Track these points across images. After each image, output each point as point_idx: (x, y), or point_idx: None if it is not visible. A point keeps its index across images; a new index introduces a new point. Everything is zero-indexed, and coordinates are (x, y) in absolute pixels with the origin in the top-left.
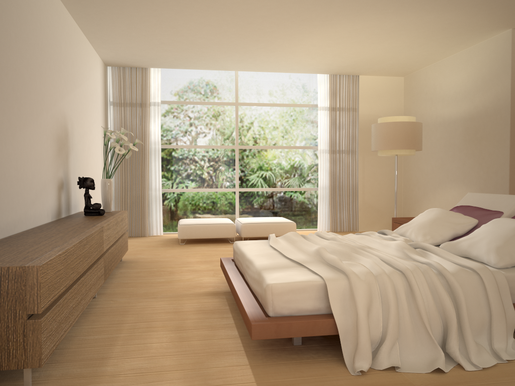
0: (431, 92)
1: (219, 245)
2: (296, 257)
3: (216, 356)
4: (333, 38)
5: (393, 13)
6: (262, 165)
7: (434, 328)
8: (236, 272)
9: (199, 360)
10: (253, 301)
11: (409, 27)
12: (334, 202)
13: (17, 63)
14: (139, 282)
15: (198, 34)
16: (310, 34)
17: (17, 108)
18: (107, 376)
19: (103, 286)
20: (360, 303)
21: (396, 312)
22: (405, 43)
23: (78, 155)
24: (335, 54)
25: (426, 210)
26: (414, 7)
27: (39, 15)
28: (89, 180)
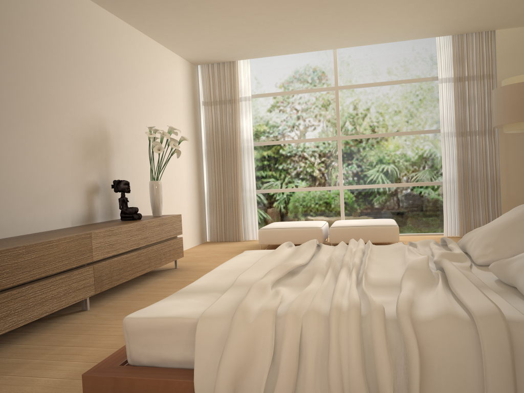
0: None
1: None
2: (247, 277)
3: None
4: None
5: None
6: (370, 157)
7: None
8: None
9: None
10: None
11: None
12: (465, 198)
13: None
14: (154, 294)
15: (251, 11)
16: None
17: None
18: None
19: (115, 297)
20: (223, 362)
21: (287, 383)
22: None
23: (133, 157)
24: (438, 5)
25: None
26: None
27: (41, 15)
28: (122, 183)
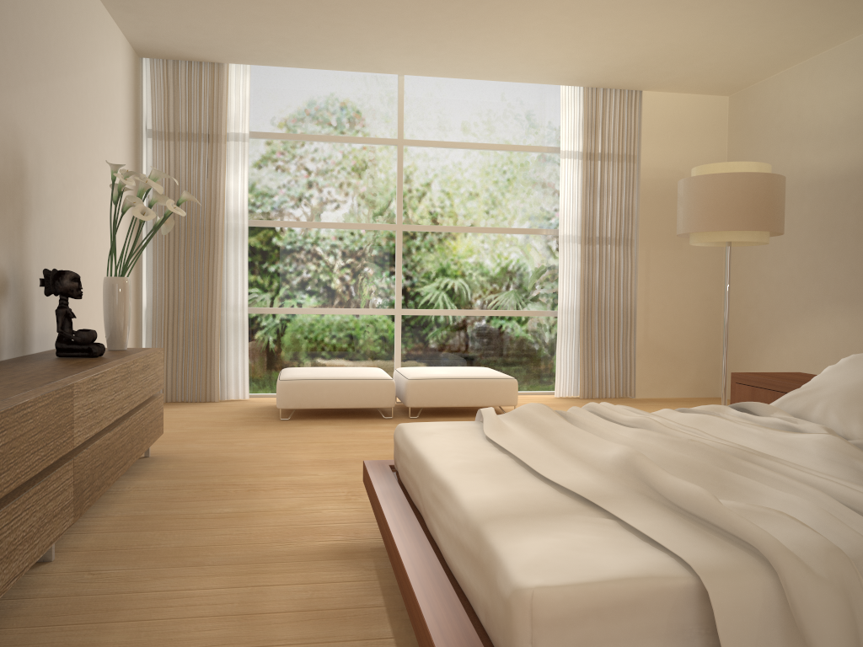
0: (791, 121)
1: (361, 422)
2: (569, 479)
3: None
4: None
5: None
6: (448, 264)
7: None
8: (403, 505)
9: None
10: (461, 617)
11: None
12: (588, 339)
13: None
14: (171, 515)
15: None
16: None
17: None
18: None
19: (84, 525)
20: None
21: None
22: (756, 9)
23: (57, 224)
24: (605, 36)
25: (775, 358)
26: None
27: None
28: (68, 277)
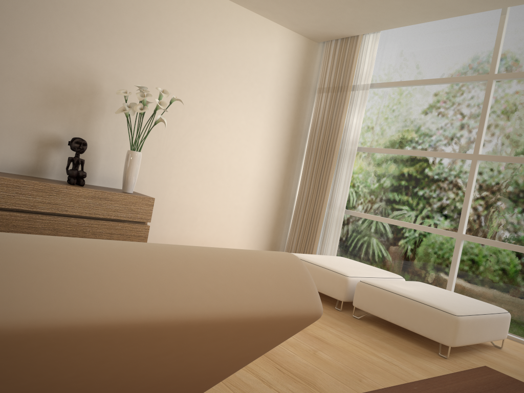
0: None
1: None
2: None
3: None
4: None
5: None
6: (521, 197)
7: None
8: None
9: None
10: None
11: None
12: None
13: None
14: None
15: None
16: None
17: None
18: None
19: None
20: None
21: None
22: None
23: (142, 124)
24: None
25: None
26: None
27: None
28: (74, 141)
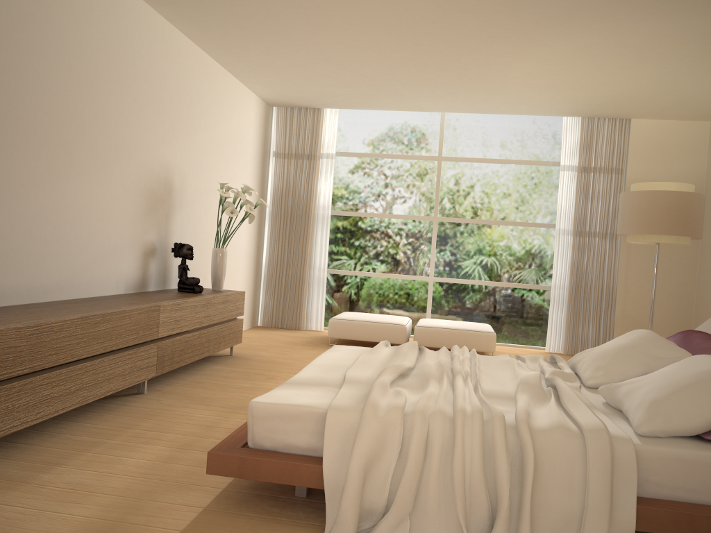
0: None
1: None
2: (356, 374)
3: (179, 488)
4: (553, 62)
5: (628, 20)
6: (470, 246)
7: (474, 510)
8: None
9: (155, 488)
10: None
11: (670, 41)
12: (574, 310)
13: (71, 100)
14: (216, 383)
15: (358, 62)
16: (514, 57)
17: (66, 153)
18: (33, 485)
19: (171, 382)
20: (357, 449)
21: (414, 473)
22: (678, 67)
23: (194, 216)
24: (571, 86)
25: None
26: (658, 9)
27: (124, 43)
28: (185, 248)
